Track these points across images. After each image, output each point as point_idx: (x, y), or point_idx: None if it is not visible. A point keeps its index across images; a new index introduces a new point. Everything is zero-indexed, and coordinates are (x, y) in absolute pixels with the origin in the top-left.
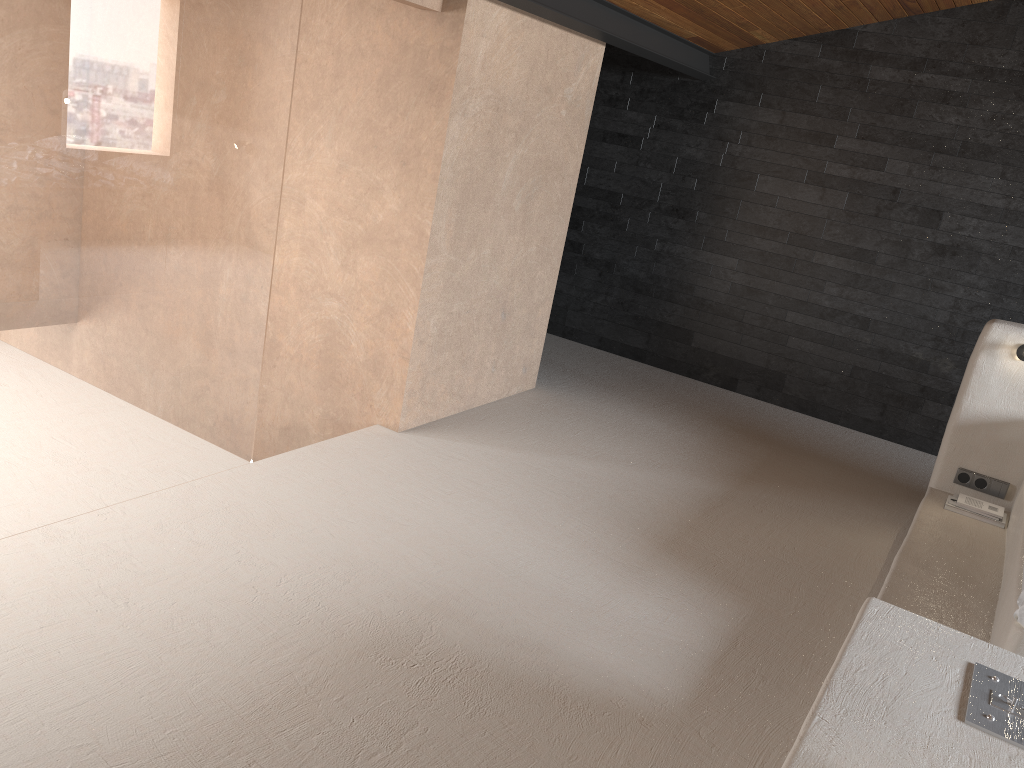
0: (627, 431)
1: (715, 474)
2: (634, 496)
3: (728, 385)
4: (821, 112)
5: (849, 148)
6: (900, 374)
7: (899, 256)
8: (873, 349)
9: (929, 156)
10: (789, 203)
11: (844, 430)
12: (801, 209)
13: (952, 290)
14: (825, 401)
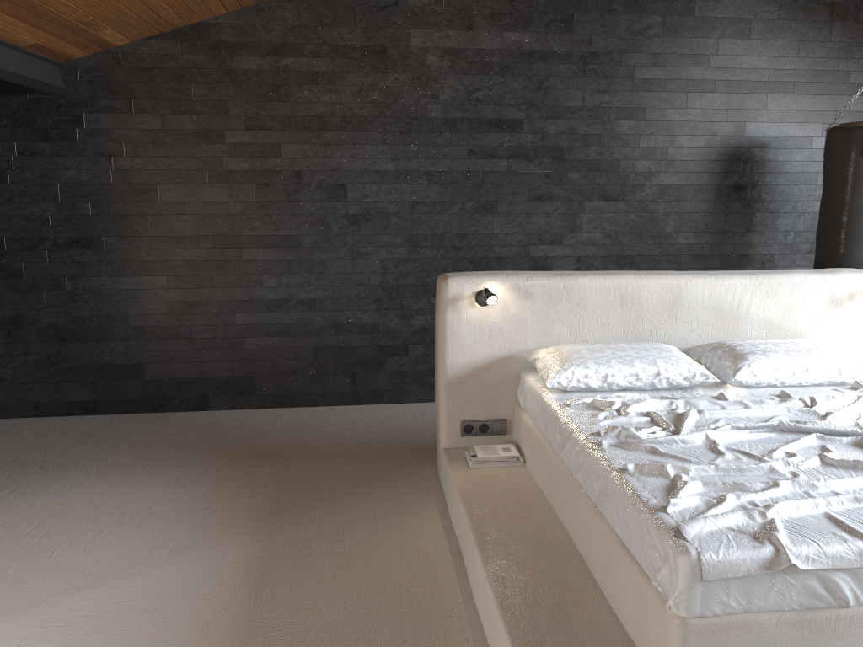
0: (116, 518)
1: (241, 528)
2: (165, 618)
3: (200, 406)
4: (202, 109)
5: (241, 141)
6: (357, 341)
7: (321, 234)
8: (327, 326)
9: (317, 135)
10: (200, 207)
11: (327, 410)
12: (214, 210)
13: (376, 253)
14: (300, 388)
